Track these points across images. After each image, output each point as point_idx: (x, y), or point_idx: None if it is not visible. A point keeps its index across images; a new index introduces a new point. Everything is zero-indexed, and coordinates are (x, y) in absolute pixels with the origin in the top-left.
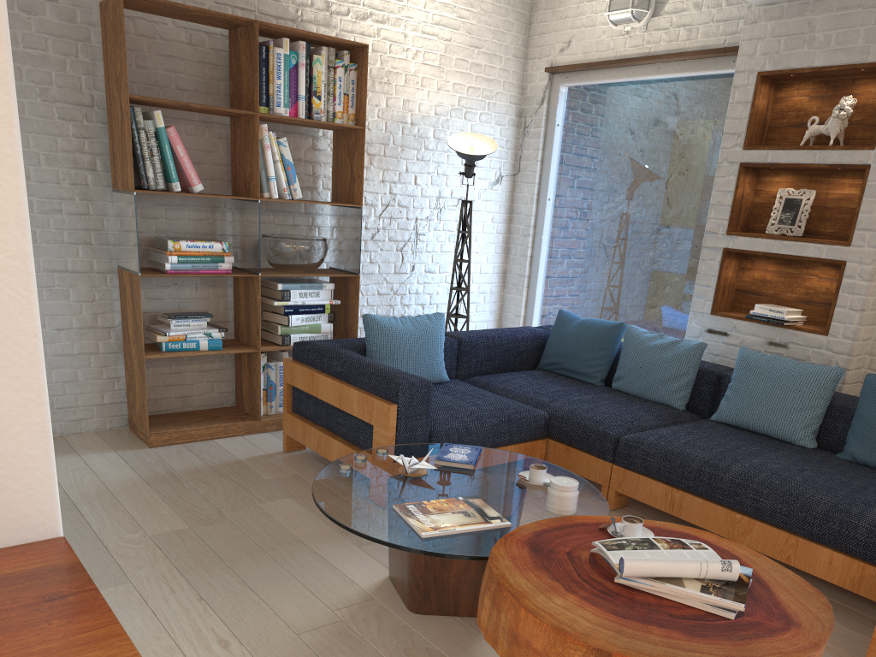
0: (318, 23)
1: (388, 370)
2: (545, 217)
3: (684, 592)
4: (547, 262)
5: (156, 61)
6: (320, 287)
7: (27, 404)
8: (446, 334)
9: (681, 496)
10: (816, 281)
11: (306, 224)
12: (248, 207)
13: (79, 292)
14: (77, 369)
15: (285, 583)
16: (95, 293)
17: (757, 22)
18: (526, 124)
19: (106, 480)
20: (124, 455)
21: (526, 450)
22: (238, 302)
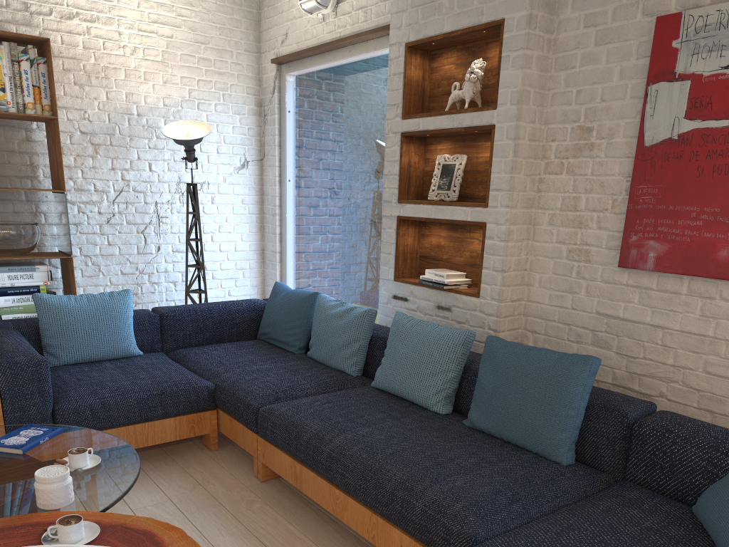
0: (17, 23)
1: (6, 350)
2: (287, 197)
3: None
4: (294, 238)
5: None
6: (32, 269)
7: None
8: (155, 310)
9: (300, 469)
10: (477, 244)
11: (30, 211)
12: None
13: None
14: None
15: None
16: None
17: None
18: (265, 112)
19: None
20: None
21: (191, 422)
22: None
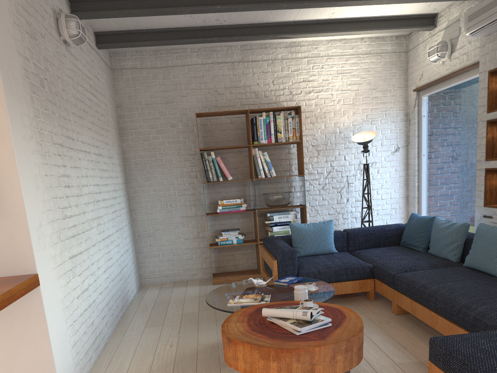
0: (287, 100)
1: (279, 246)
2: (422, 165)
3: (283, 323)
4: (426, 188)
5: (218, 132)
6: (288, 213)
7: (27, 241)
8: (344, 230)
9: (415, 304)
10: None
11: (287, 186)
12: (252, 183)
13: (192, 224)
14: (192, 254)
15: (211, 330)
16: (198, 224)
17: (485, 45)
18: (409, 119)
19: (187, 295)
20: (201, 287)
21: (360, 284)
22: (254, 223)
